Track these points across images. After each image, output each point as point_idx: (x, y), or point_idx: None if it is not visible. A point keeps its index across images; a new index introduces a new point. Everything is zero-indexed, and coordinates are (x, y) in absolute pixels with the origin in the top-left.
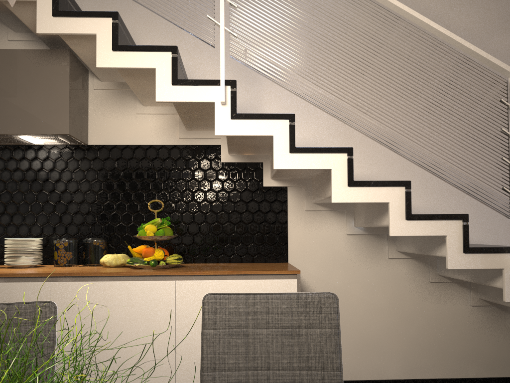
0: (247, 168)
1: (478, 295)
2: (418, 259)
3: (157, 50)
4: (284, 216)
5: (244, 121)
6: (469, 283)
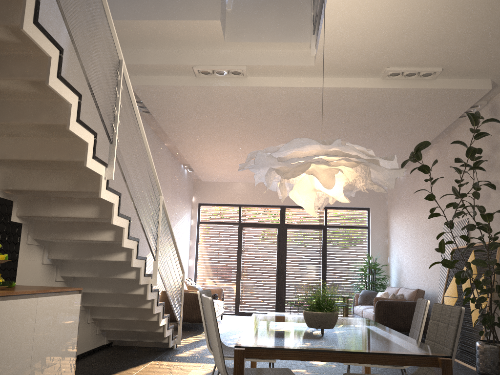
0: (4, 204)
1: (82, 303)
2: (65, 282)
3: (91, 132)
4: (18, 247)
5: (109, 192)
6: None
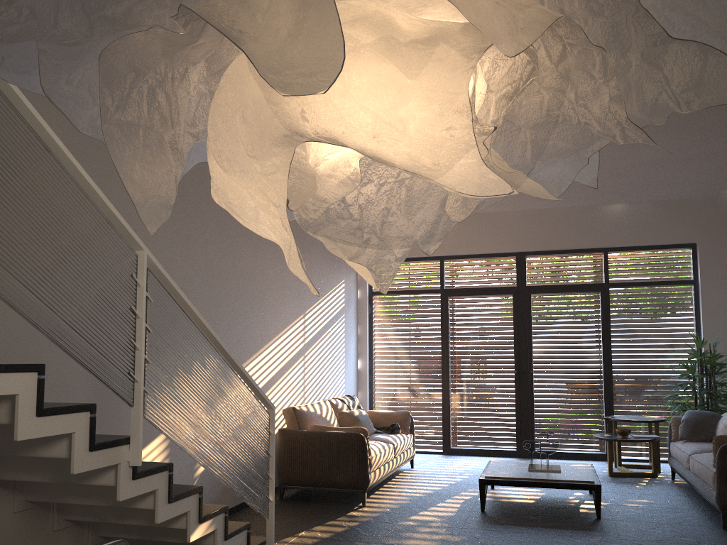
0: None
1: (24, 496)
2: None
3: None
4: None
5: None
6: (13, 482)
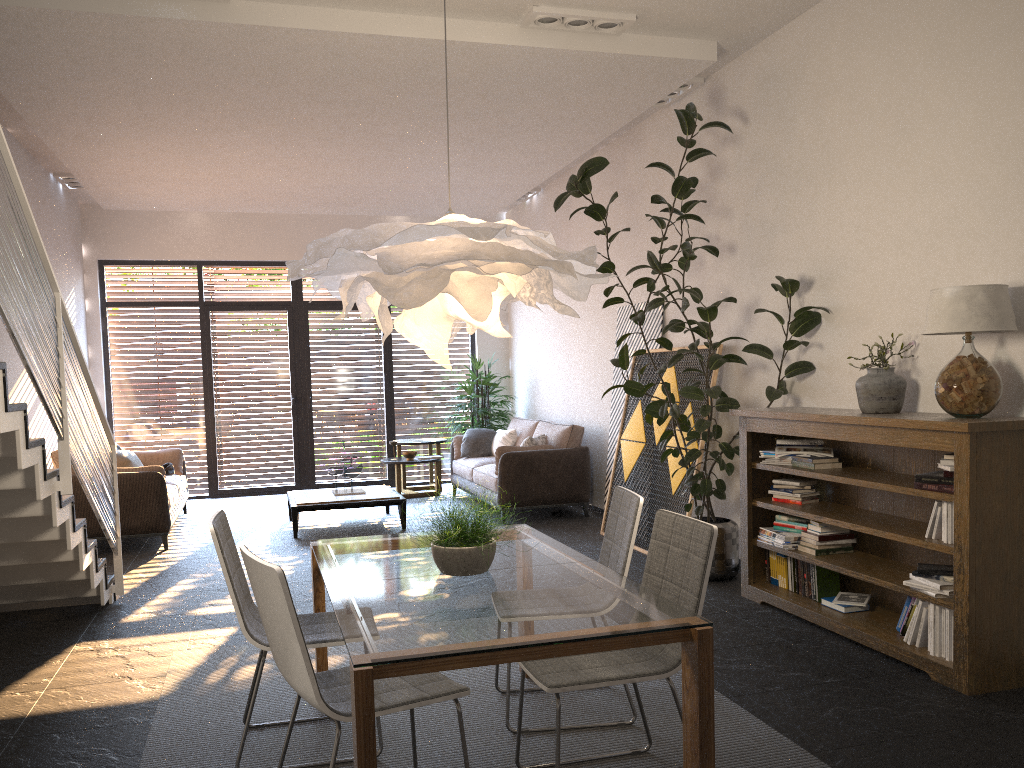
0: None
1: None
2: None
3: None
4: None
5: None
6: None
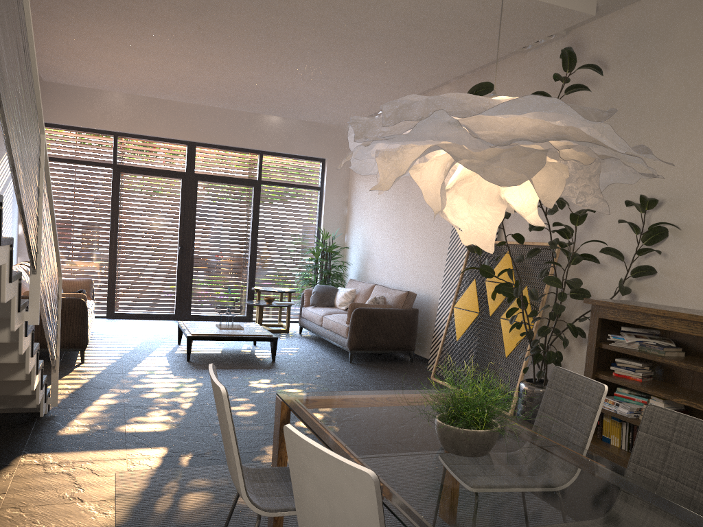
0: None
1: None
2: None
3: None
4: None
5: None
6: None
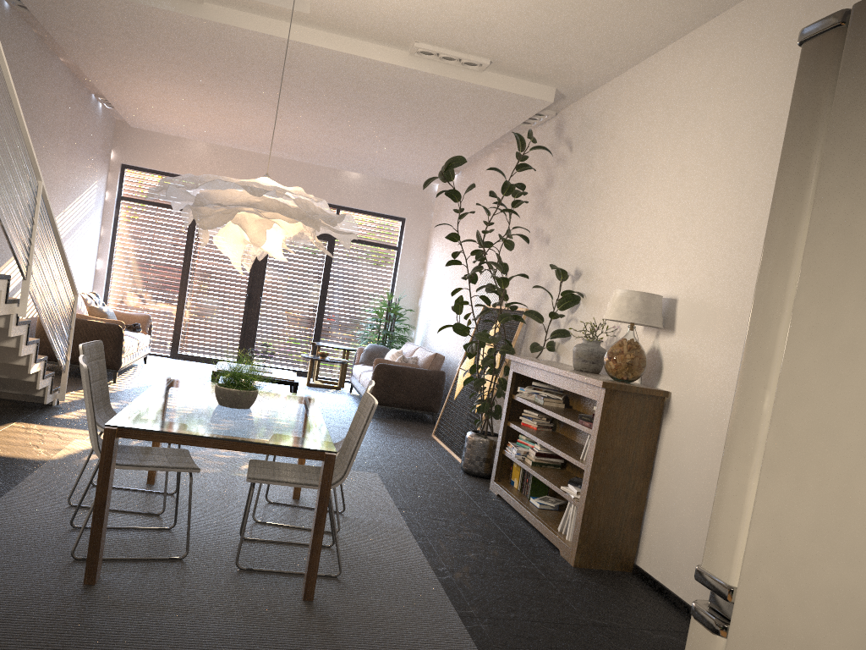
0: None
1: None
2: None
3: None
4: None
5: None
6: None
